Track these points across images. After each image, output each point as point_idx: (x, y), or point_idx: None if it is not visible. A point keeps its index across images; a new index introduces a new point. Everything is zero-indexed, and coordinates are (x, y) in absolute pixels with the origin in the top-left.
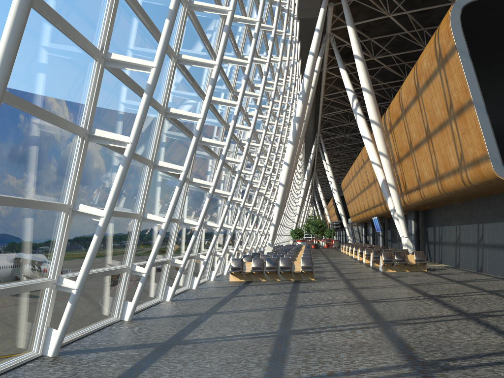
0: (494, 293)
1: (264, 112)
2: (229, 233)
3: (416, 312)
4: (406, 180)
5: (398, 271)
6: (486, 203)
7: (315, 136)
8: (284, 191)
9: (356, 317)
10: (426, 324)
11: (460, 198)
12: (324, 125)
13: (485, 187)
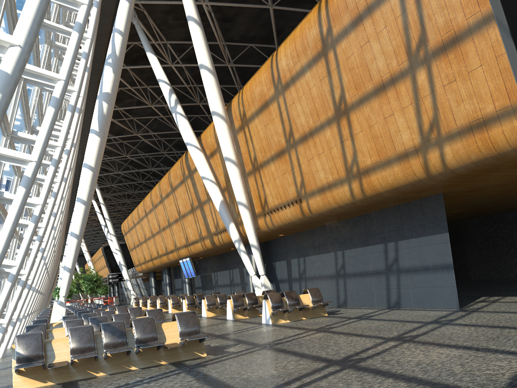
0: None
1: None
2: None
3: None
4: (268, 195)
5: (295, 321)
6: (400, 212)
7: None
8: (86, 212)
9: None
10: None
11: (369, 207)
12: None
13: (468, 173)
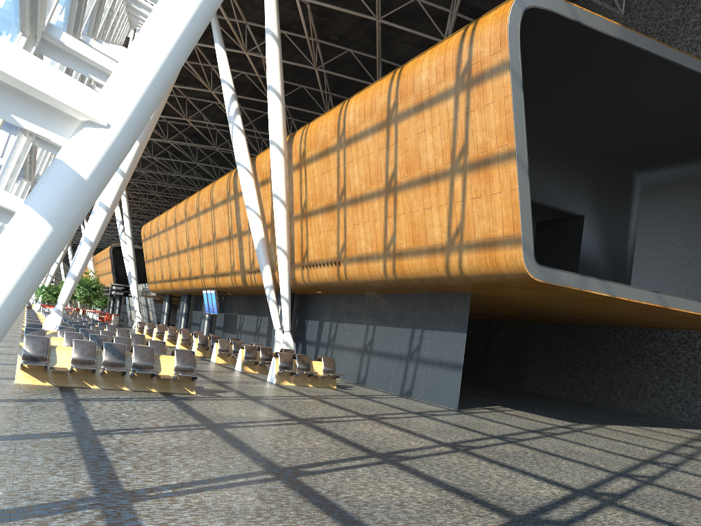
0: (509, 441)
1: None
2: None
3: (511, 487)
4: (310, 247)
5: (300, 386)
6: (433, 301)
7: None
8: (107, 219)
9: (452, 504)
10: (593, 523)
11: (403, 288)
12: None
13: (480, 282)
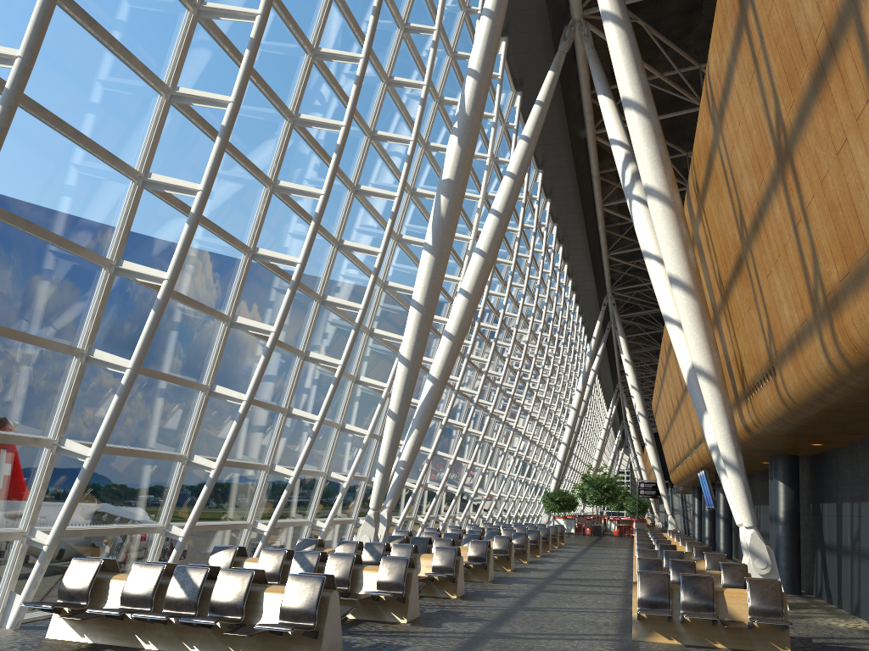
0: None
1: (344, 159)
2: (175, 475)
3: None
4: (742, 355)
5: (688, 646)
6: None
7: (603, 304)
8: (410, 377)
9: None
10: None
11: None
12: (622, 283)
13: None
